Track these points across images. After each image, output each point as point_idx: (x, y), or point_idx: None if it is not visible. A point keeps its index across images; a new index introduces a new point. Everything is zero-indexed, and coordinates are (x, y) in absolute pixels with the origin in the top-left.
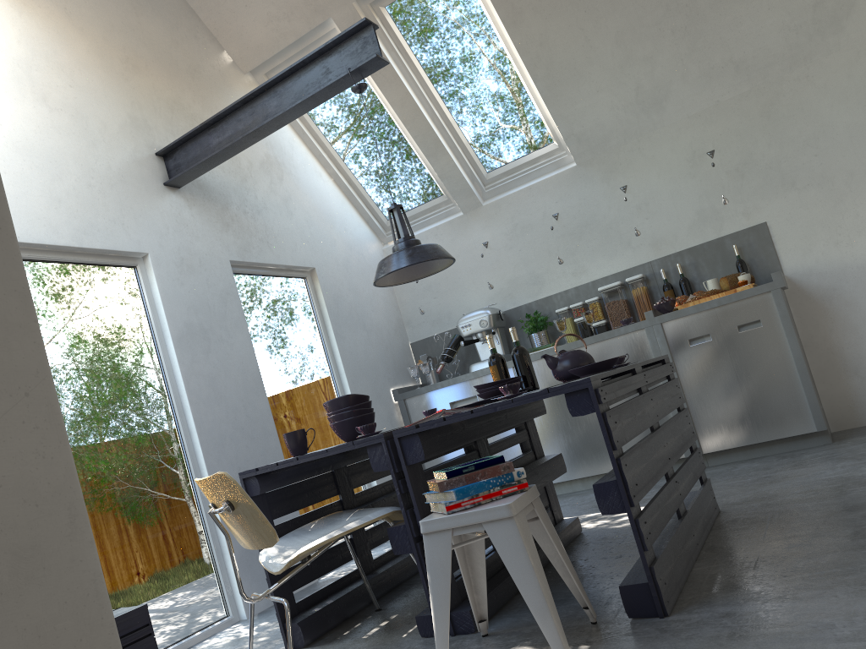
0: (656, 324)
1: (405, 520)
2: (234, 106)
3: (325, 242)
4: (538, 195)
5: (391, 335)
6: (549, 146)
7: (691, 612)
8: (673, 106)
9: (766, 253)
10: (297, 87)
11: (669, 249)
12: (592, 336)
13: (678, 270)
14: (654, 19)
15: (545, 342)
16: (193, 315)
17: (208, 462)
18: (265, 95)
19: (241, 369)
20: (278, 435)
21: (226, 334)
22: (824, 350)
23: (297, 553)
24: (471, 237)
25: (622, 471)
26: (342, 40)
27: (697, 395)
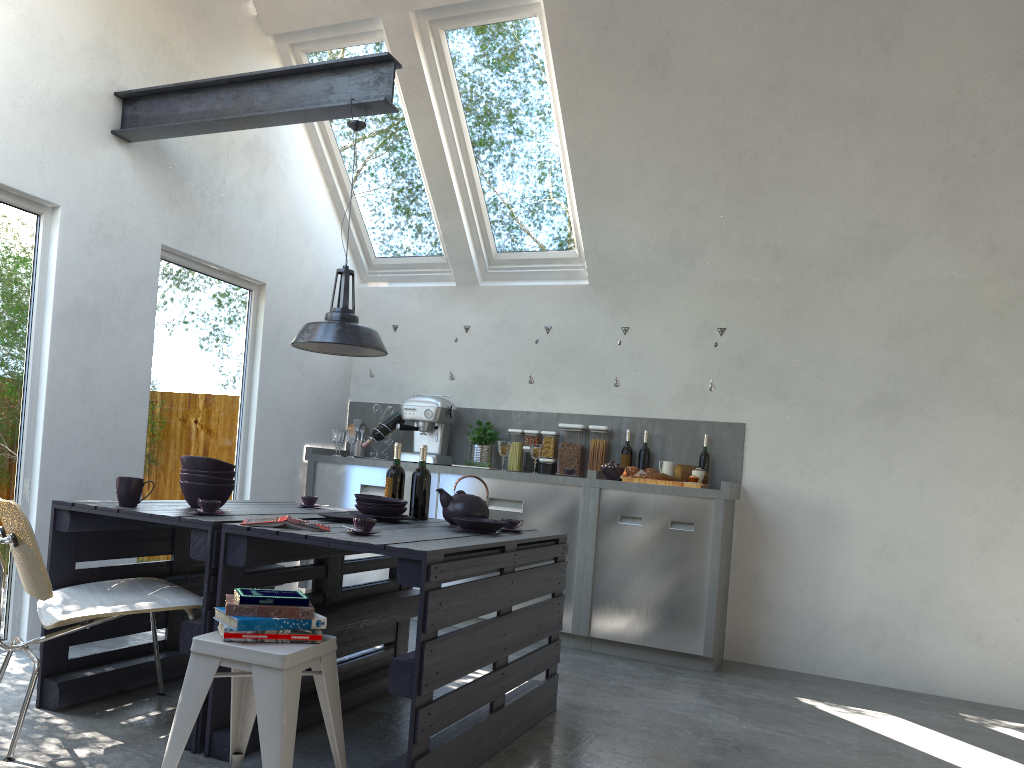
0: (595, 486)
1: (202, 620)
2: (219, 81)
3: (290, 258)
4: (539, 299)
5: (331, 385)
6: (569, 252)
7: None
8: (704, 266)
9: (733, 455)
10: (293, 92)
11: (644, 412)
12: (529, 474)
13: (644, 438)
14: (714, 169)
15: (485, 459)
16: (90, 293)
17: (44, 464)
18: (256, 84)
19: (127, 372)
20: (147, 457)
21: (124, 326)
22: (748, 574)
23: (71, 615)
24: (455, 314)
25: (422, 657)
26: (358, 64)
27: (606, 574)
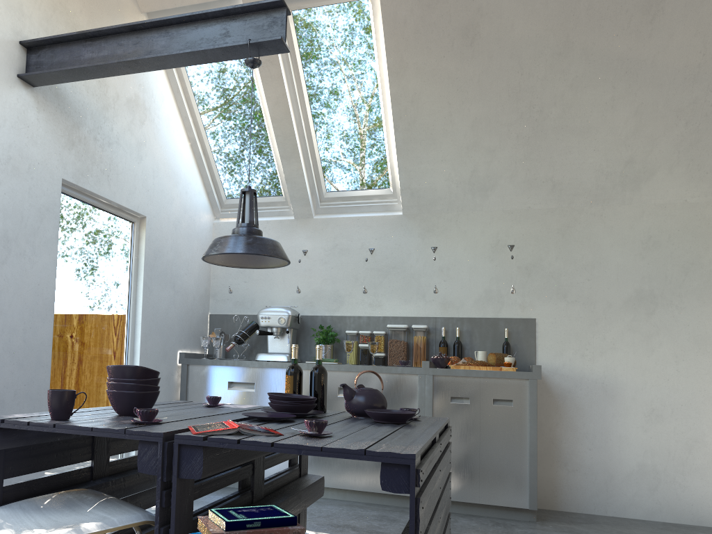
0: (429, 374)
1: None
2: (120, 28)
3: (164, 196)
4: (362, 227)
5: (196, 301)
6: (385, 190)
7: None
8: (495, 197)
9: (528, 343)
10: (191, 36)
11: (454, 313)
12: (372, 366)
13: (456, 333)
14: (508, 120)
15: (329, 355)
16: (0, 219)
17: None
18: (155, 30)
19: (35, 291)
20: (52, 368)
21: (31, 250)
22: (547, 438)
23: None
24: (294, 241)
25: None
26: (252, 10)
27: None
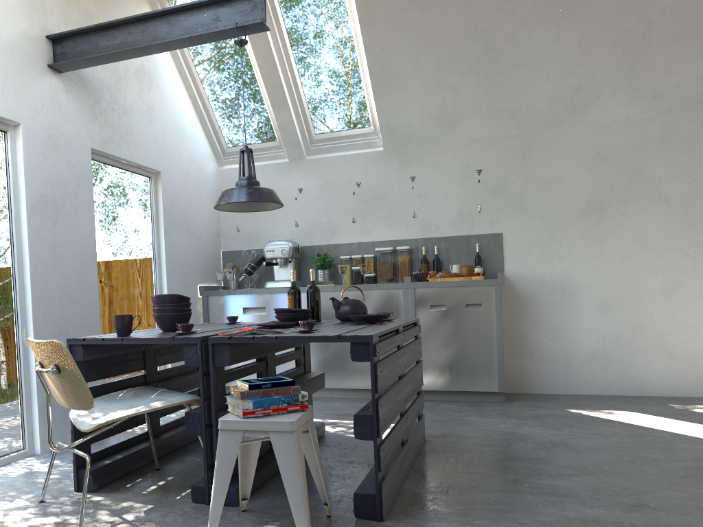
0: (411, 287)
1: (202, 409)
2: (129, 19)
3: (173, 152)
4: (349, 164)
5: (209, 241)
6: (367, 129)
7: (400, 521)
8: (463, 128)
9: (497, 255)
10: (188, 23)
11: (432, 233)
12: (363, 284)
13: (435, 251)
14: (468, 59)
15: (327, 279)
16: (49, 188)
17: (35, 317)
18: (158, 19)
19: (81, 243)
20: (99, 305)
21: (74, 210)
22: (515, 334)
23: (106, 419)
24: (290, 181)
25: (377, 410)
26: None
27: (425, 346)
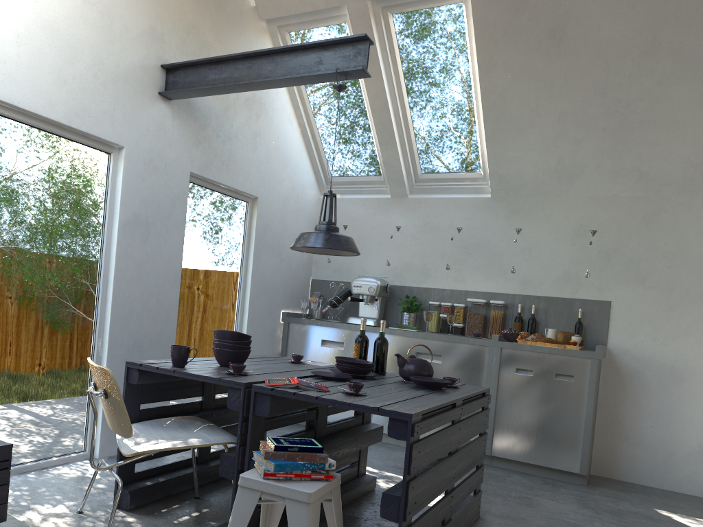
0: (497, 346)
1: (236, 454)
2: (237, 56)
3: (274, 178)
4: (452, 207)
5: (299, 268)
6: (476, 173)
7: None
8: (581, 184)
9: (601, 324)
10: (291, 63)
11: (532, 291)
12: (447, 335)
13: (532, 310)
14: (594, 113)
15: (412, 323)
16: (143, 208)
17: (112, 329)
18: (264, 57)
19: (166, 262)
20: (178, 322)
21: (165, 231)
22: (611, 413)
23: (144, 448)
24: (389, 218)
25: (407, 493)
26: (341, 42)
27: (505, 411)
